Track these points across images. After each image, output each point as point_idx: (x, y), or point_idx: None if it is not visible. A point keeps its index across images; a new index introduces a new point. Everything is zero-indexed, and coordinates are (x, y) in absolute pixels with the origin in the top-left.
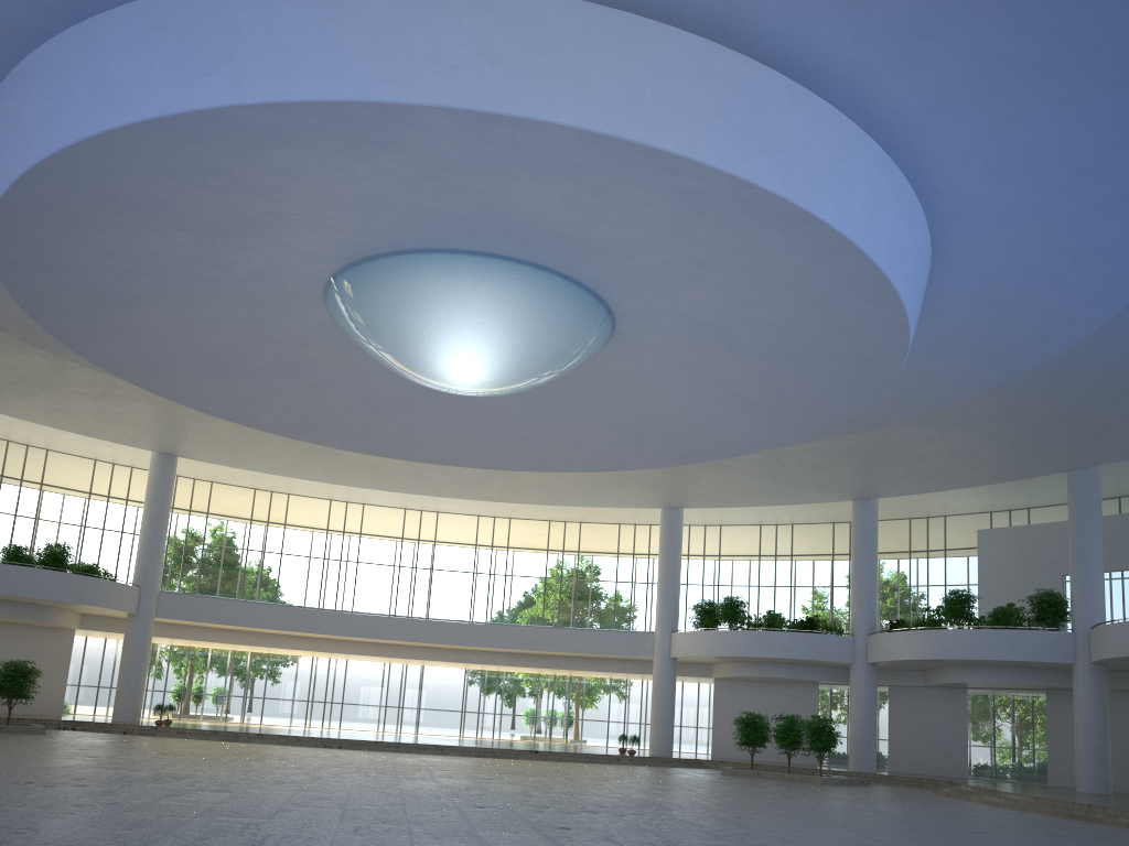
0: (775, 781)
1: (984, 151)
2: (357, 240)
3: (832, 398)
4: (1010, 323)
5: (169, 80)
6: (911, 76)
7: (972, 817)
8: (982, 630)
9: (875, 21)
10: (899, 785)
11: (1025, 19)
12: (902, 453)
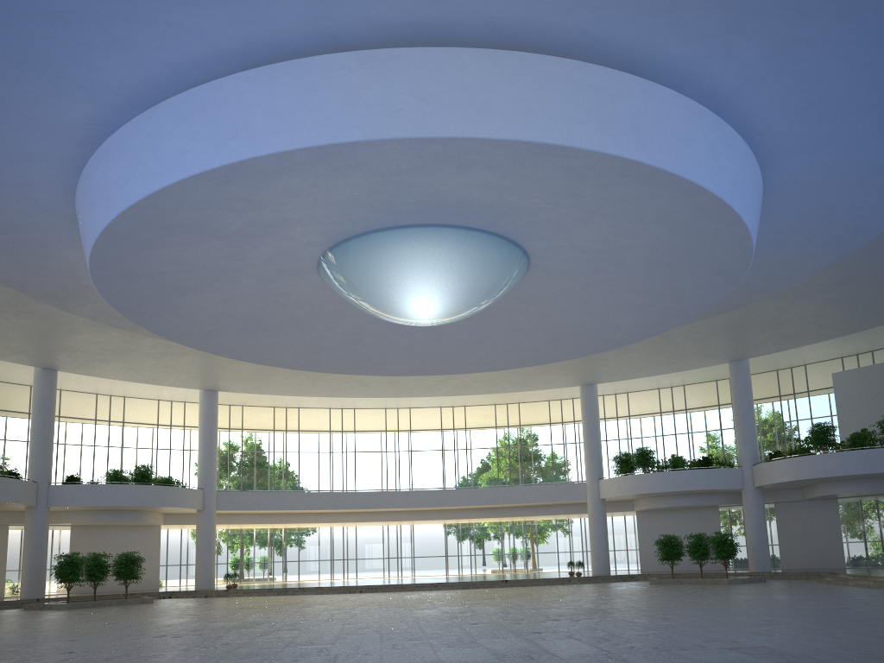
0: (692, 585)
1: (791, 102)
2: (338, 228)
3: (700, 293)
4: (832, 218)
5: (206, 146)
6: (728, 60)
7: (846, 598)
8: (843, 452)
9: (696, 28)
10: (790, 579)
11: (808, 10)
12: (763, 322)
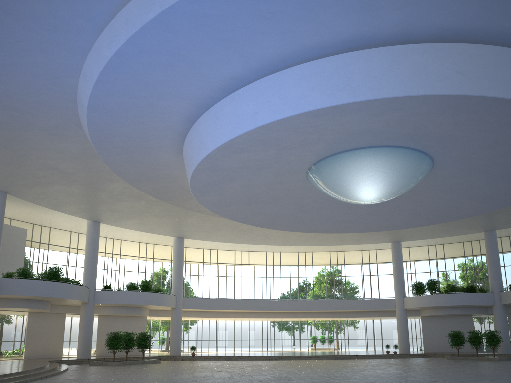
0: (477, 360)
1: None
2: (341, 146)
3: None
4: None
5: (320, 94)
6: None
7: None
8: None
9: None
10: None
11: None
12: None
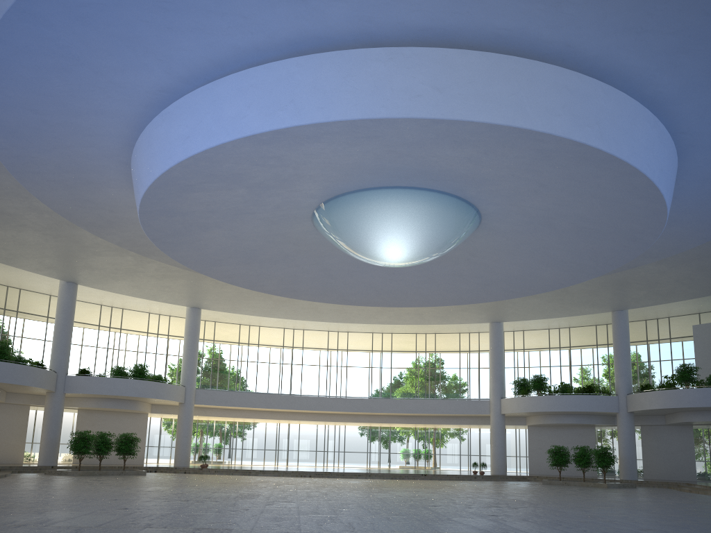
0: (578, 487)
1: None
2: (338, 185)
3: (613, 254)
4: None
5: (259, 114)
6: (672, 73)
7: None
8: (704, 388)
9: (654, 47)
10: (654, 487)
11: None
12: (645, 281)
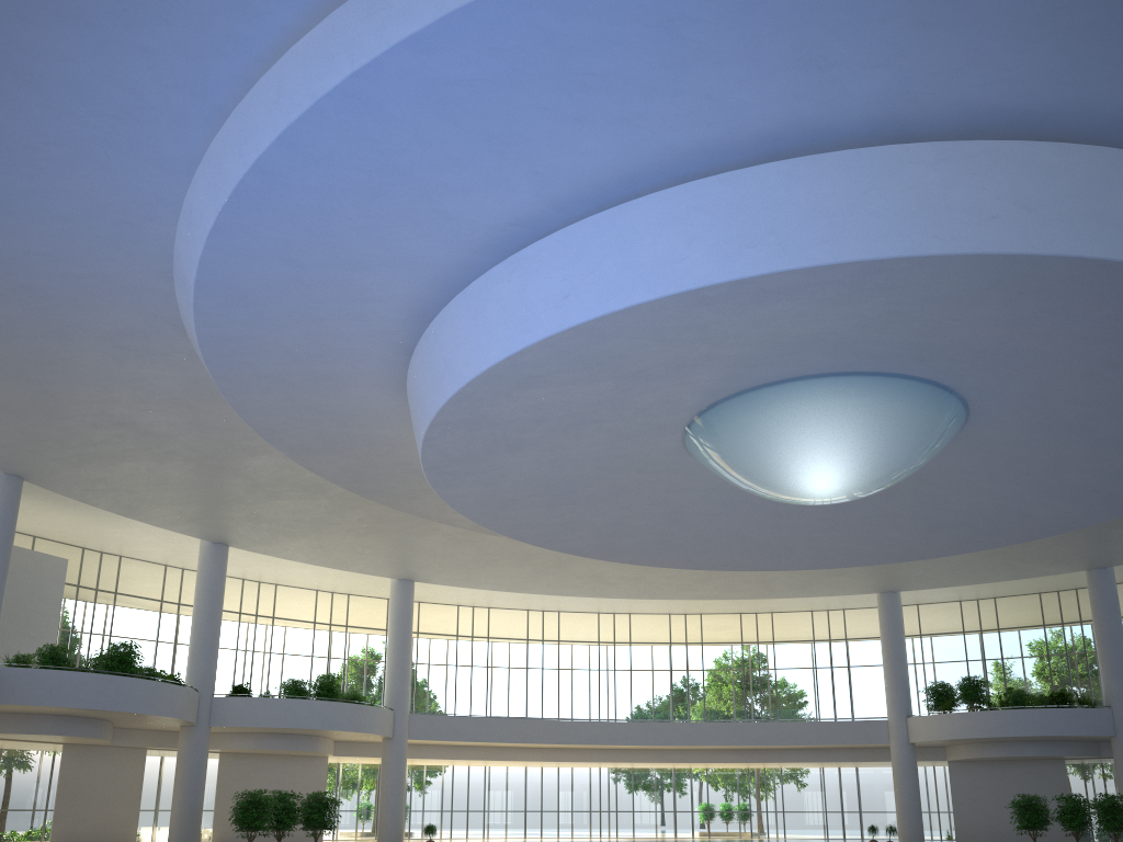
0: None
1: None
2: (759, 373)
3: None
4: None
5: (709, 255)
6: None
7: None
8: None
9: None
10: None
11: None
12: None
